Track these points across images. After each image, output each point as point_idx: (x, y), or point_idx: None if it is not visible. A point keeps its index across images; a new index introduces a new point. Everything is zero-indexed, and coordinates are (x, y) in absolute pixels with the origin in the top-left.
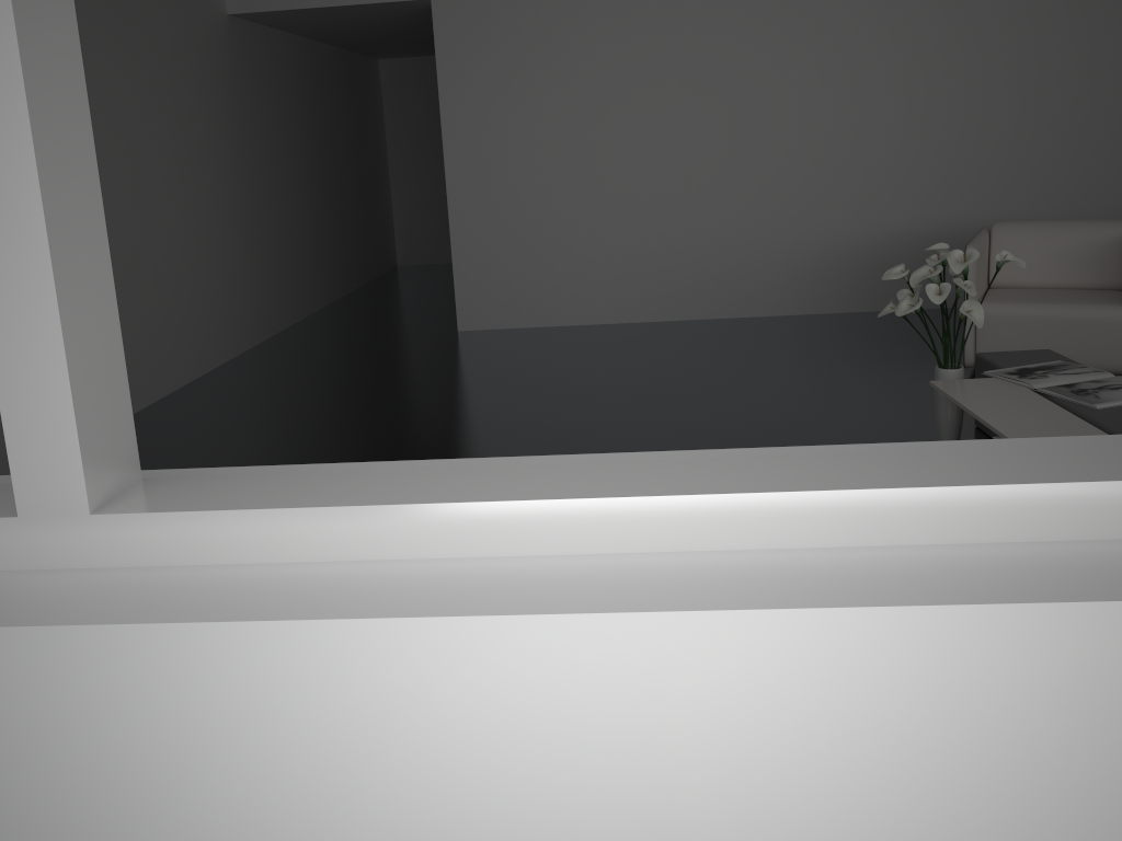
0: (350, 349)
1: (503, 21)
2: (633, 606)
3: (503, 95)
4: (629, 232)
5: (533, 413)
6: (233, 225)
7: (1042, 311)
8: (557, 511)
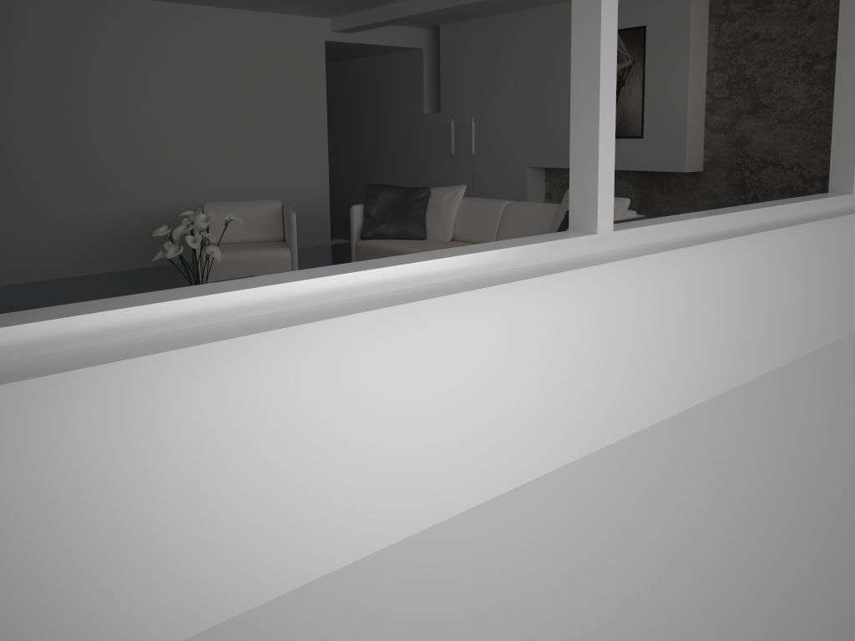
0: None
1: None
2: (203, 342)
3: None
4: None
5: None
6: None
7: (243, 255)
8: (138, 313)
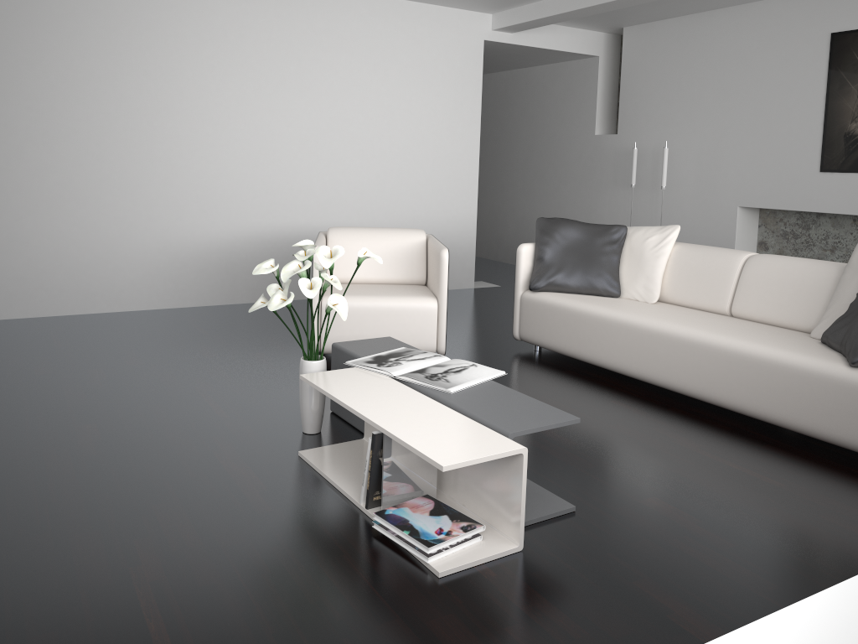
0: None
1: None
2: None
3: None
4: None
5: None
6: None
7: (374, 303)
8: None
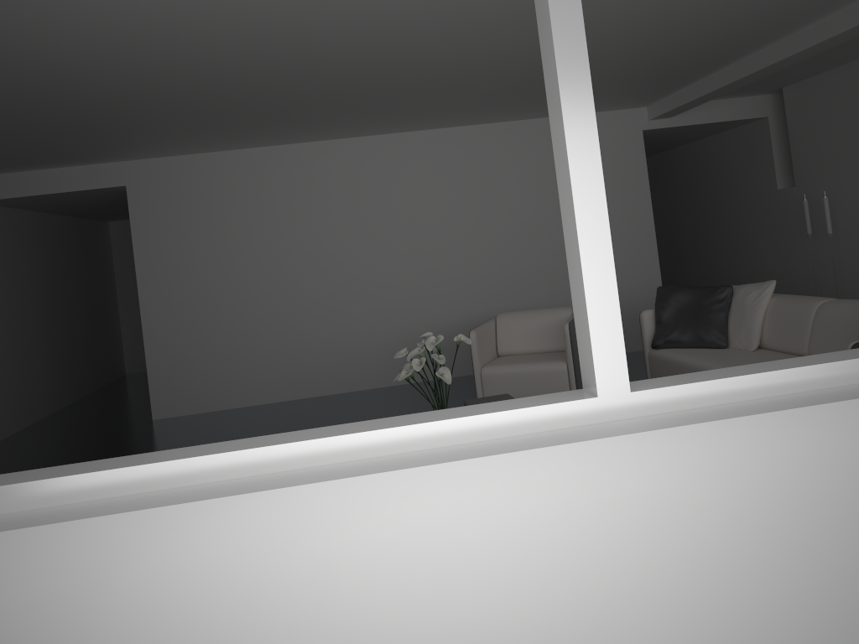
0: (64, 442)
1: (178, 198)
2: None
3: (180, 248)
4: (276, 337)
5: None
6: None
7: (518, 369)
8: None
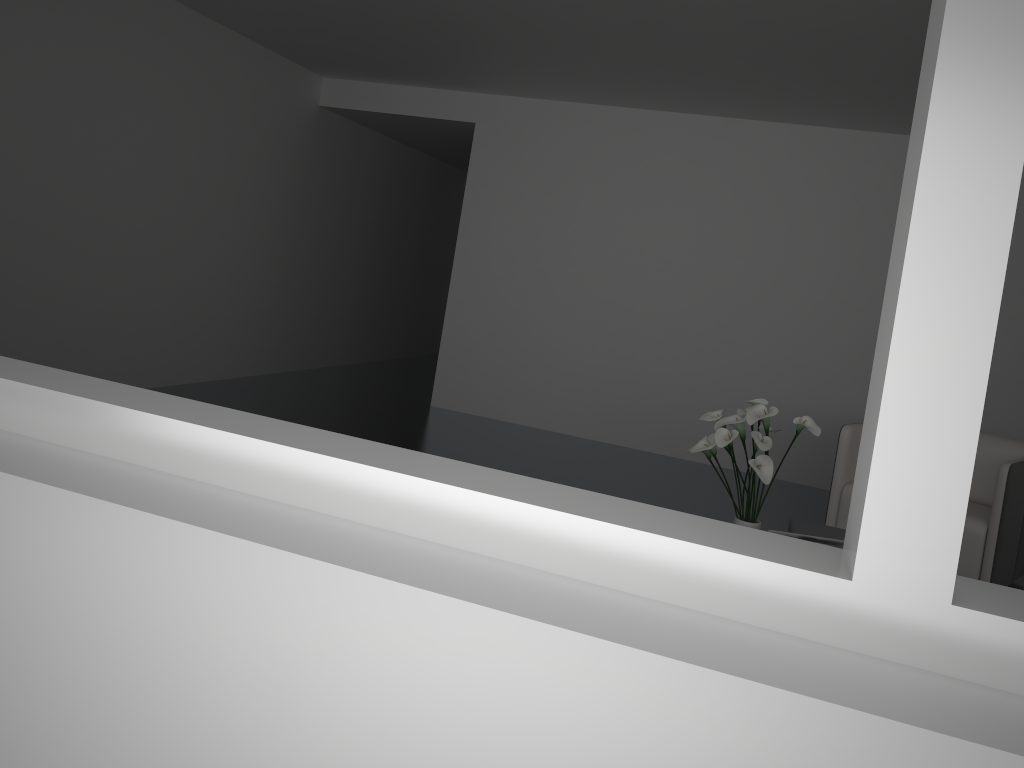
0: (329, 395)
1: (529, 151)
2: None
3: (515, 212)
4: (595, 354)
5: None
6: (272, 270)
7: None
8: None
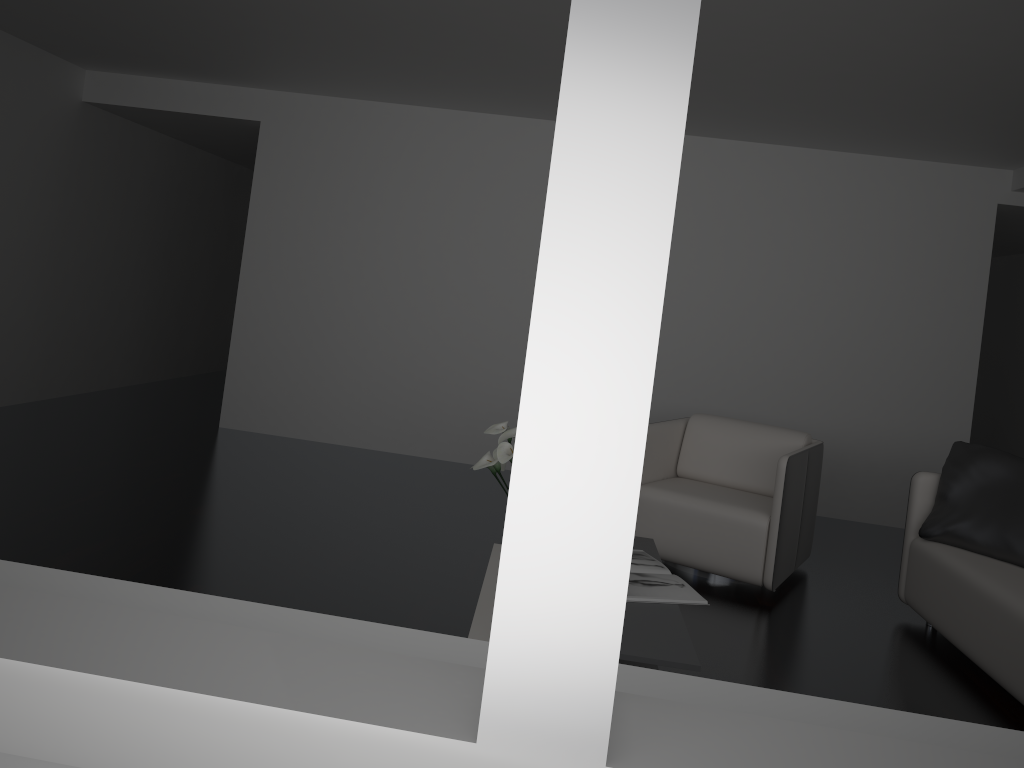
0: (100, 422)
1: (320, 152)
2: None
3: (306, 217)
4: (396, 364)
5: (177, 509)
6: (29, 285)
7: (692, 504)
8: None
